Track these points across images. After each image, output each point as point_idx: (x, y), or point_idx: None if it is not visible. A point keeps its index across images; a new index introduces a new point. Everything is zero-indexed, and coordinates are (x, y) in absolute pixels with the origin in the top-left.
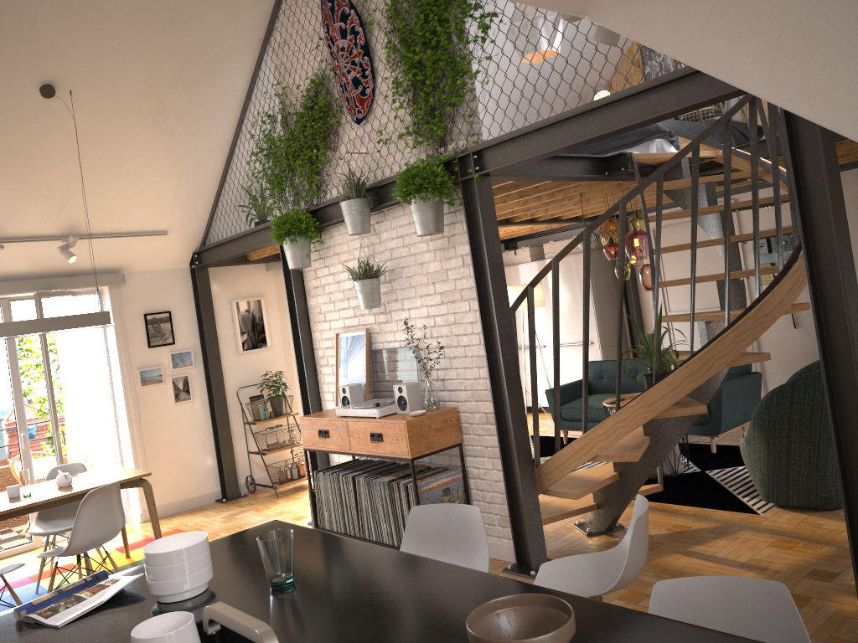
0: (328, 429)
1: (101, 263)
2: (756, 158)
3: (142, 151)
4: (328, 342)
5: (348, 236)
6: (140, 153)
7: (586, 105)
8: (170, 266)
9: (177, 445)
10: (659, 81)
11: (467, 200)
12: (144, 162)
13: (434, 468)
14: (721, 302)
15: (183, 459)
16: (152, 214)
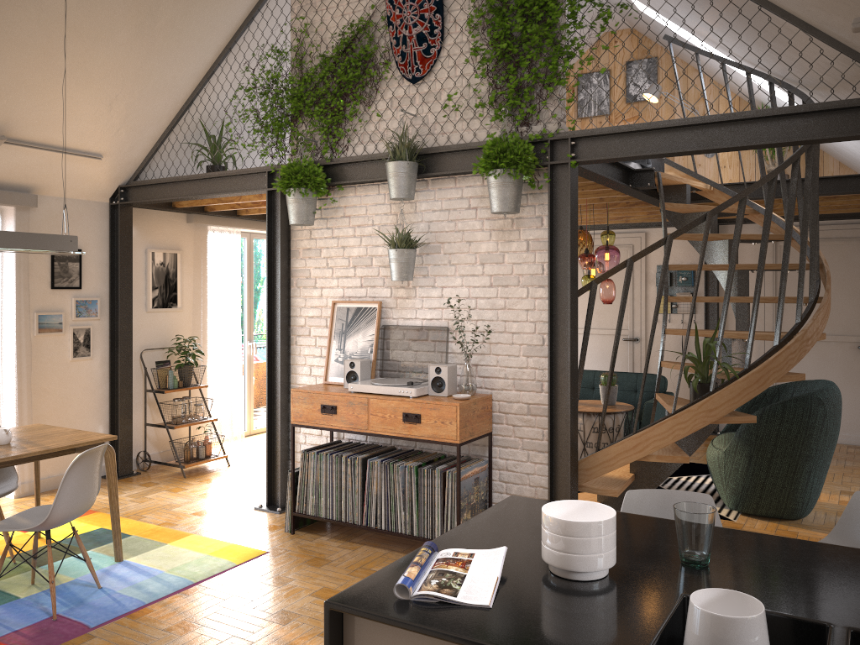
0: (337, 405)
1: (14, 177)
2: (809, 197)
3: (114, 55)
4: (314, 310)
5: (369, 200)
6: (110, 57)
7: (719, 115)
8: (88, 197)
9: (67, 408)
10: (815, 108)
11: (551, 185)
12: (110, 69)
13: (452, 456)
14: (737, 323)
15: (72, 425)
16: (94, 132)
